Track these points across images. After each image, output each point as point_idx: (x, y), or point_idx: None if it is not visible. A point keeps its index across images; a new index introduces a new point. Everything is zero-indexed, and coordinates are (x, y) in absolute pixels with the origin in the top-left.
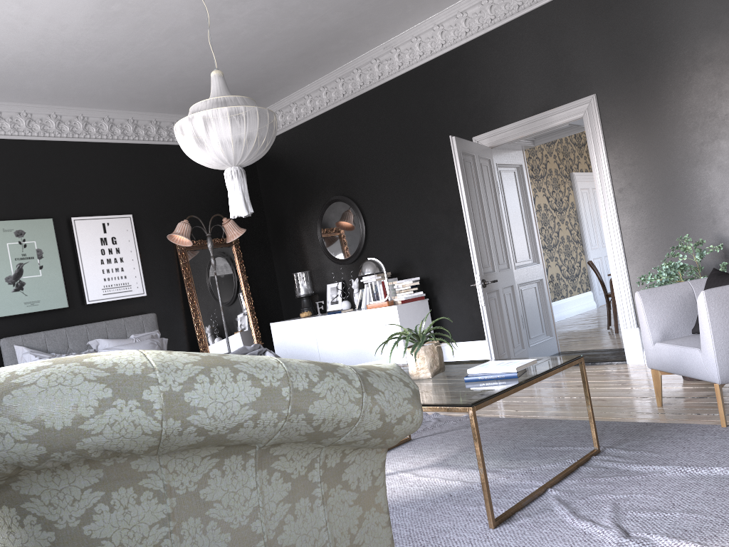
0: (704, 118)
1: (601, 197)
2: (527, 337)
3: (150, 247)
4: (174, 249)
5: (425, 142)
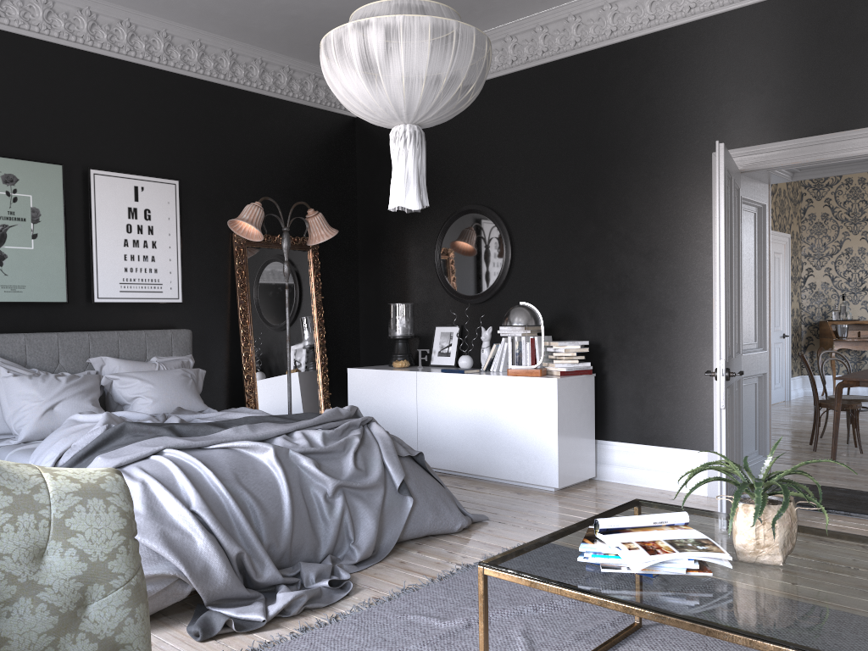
0: None
1: None
2: (742, 456)
3: (197, 233)
4: (229, 242)
5: (631, 148)
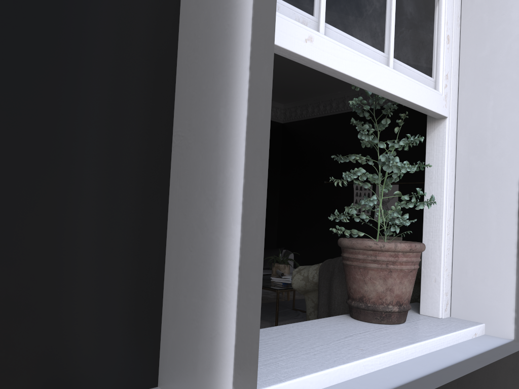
0: None
1: None
2: None
3: None
4: None
5: None
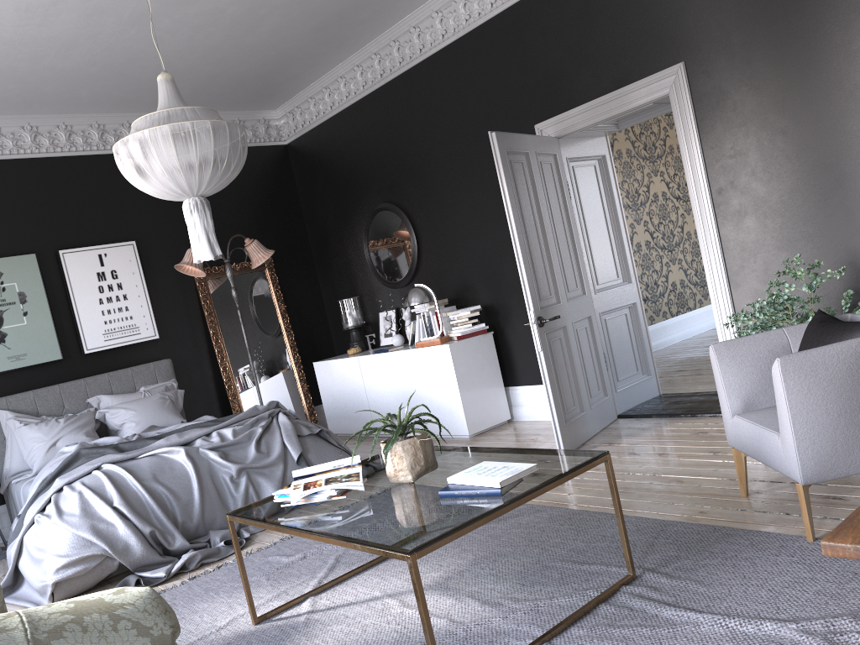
0: (826, 90)
1: (696, 201)
2: (614, 380)
3: (161, 279)
4: (191, 279)
5: (479, 132)
